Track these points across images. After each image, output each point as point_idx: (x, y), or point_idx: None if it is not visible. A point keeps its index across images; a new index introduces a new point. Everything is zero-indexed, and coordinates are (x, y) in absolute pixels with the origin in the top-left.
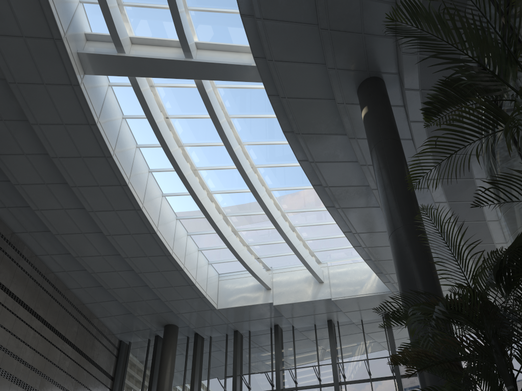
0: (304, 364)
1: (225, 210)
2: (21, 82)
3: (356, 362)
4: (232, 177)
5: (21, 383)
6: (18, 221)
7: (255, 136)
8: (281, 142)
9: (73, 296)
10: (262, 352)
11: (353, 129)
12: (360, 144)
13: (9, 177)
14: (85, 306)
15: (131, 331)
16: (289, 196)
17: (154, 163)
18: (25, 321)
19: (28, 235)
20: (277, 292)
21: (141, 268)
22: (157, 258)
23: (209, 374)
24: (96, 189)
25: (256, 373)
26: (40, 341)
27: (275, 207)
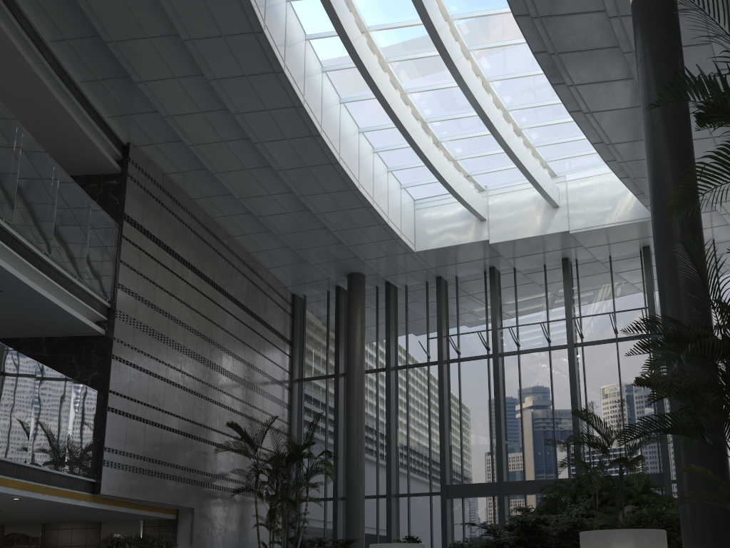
0: (529, 321)
1: (424, 114)
2: None
3: (599, 317)
4: (434, 67)
5: (205, 361)
6: (169, 160)
7: (468, 5)
8: (507, 10)
9: (237, 245)
10: (474, 305)
11: (615, 4)
12: (625, 23)
13: (158, 108)
14: (251, 256)
15: (306, 282)
16: (515, 86)
17: (329, 58)
18: (195, 287)
19: (181, 176)
20: (494, 225)
21: (320, 207)
22: (340, 195)
23: (407, 335)
24: (263, 115)
25: (466, 333)
26: (214, 310)
27: (494, 108)
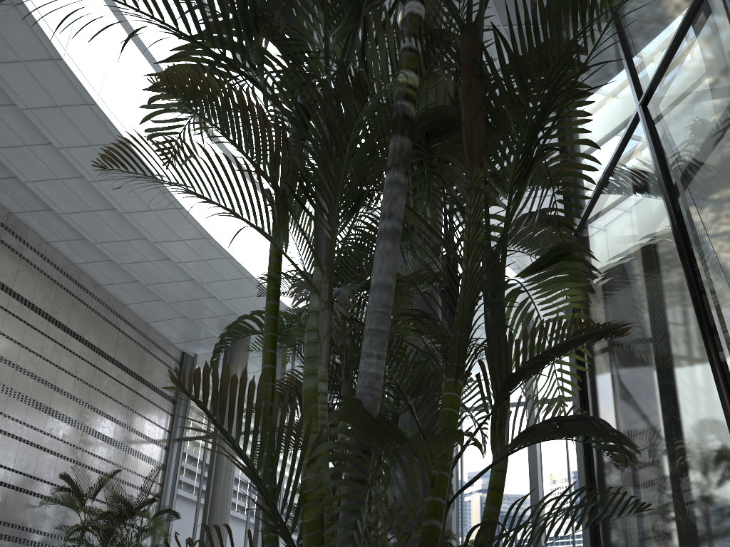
0: None
1: None
2: None
3: None
4: None
5: (42, 407)
6: (12, 198)
7: None
8: None
9: (107, 294)
10: None
11: None
12: None
13: None
14: (127, 308)
15: (193, 339)
16: None
17: None
18: (39, 330)
19: (29, 216)
20: None
21: (179, 256)
22: (196, 243)
23: None
24: (90, 150)
25: None
26: (64, 355)
27: None
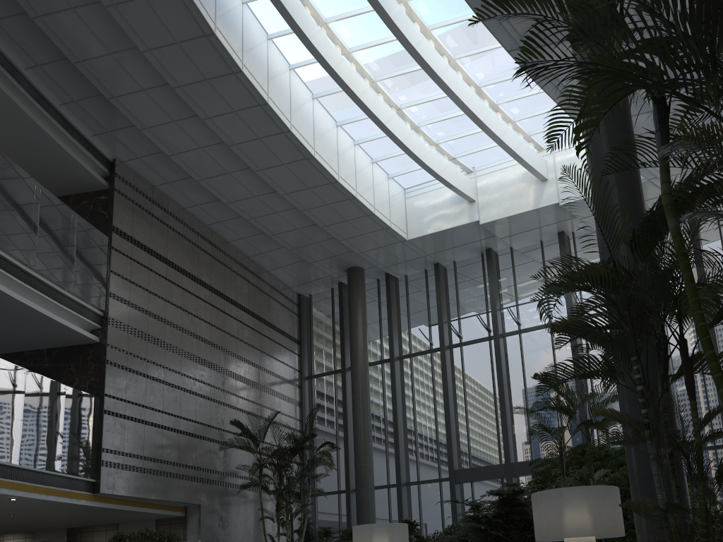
0: (529, 299)
1: (397, 101)
2: (118, 2)
3: None
4: (399, 51)
5: (206, 363)
6: (155, 172)
7: None
8: None
9: (235, 250)
10: (473, 288)
11: None
12: None
13: (133, 122)
14: (251, 260)
15: (309, 281)
16: (483, 61)
17: (294, 55)
18: (192, 292)
19: (169, 186)
20: (484, 205)
21: (305, 203)
22: (322, 189)
23: (410, 325)
24: (232, 116)
25: (467, 317)
26: (213, 313)
27: (464, 85)
